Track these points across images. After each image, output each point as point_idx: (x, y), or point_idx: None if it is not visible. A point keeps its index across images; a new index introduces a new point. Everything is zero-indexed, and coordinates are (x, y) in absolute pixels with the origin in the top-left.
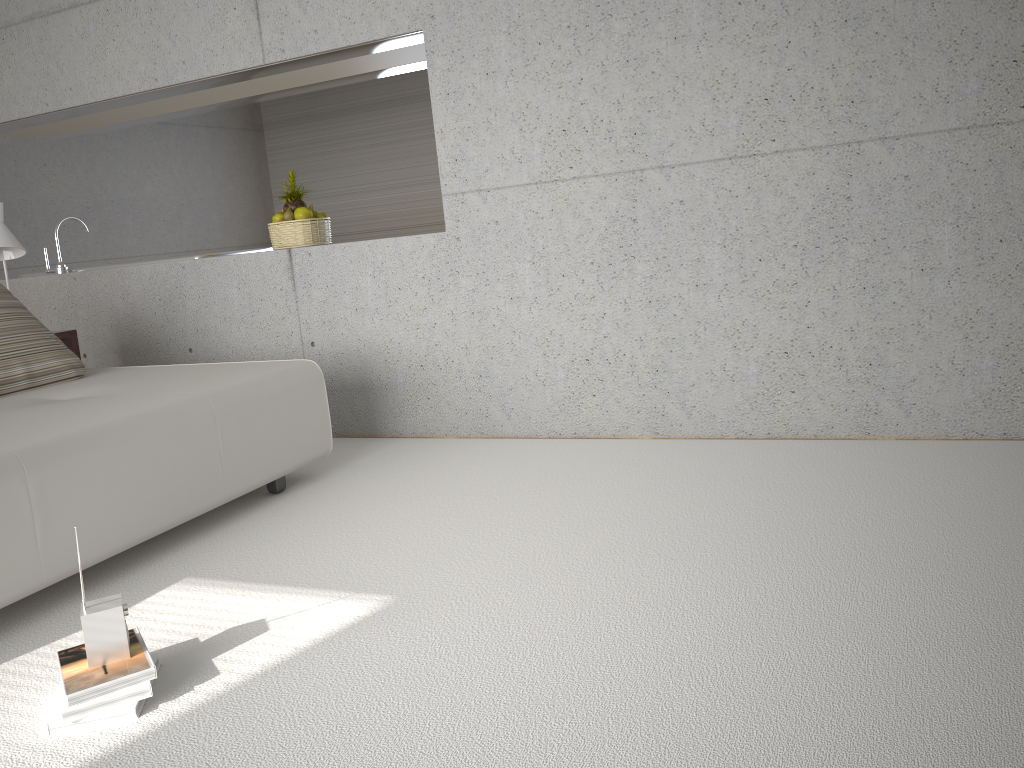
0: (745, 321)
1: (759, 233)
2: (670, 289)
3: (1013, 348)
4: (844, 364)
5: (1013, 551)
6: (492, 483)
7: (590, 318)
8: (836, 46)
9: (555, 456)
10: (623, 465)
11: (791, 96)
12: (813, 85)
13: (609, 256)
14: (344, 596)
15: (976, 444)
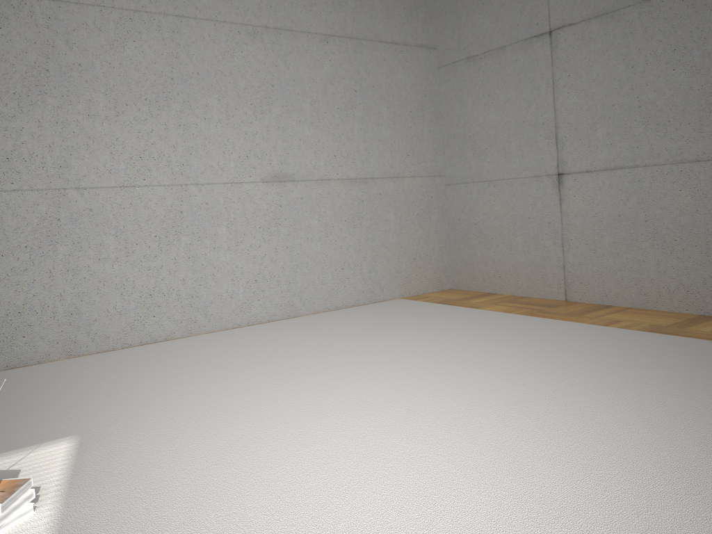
0: (128, 278)
1: (136, 229)
2: (82, 262)
3: (250, 283)
4: (180, 298)
5: (312, 348)
6: (2, 395)
7: (23, 283)
8: (175, 136)
9: (17, 377)
10: (79, 369)
11: (154, 157)
12: (164, 153)
13: (39, 242)
14: (36, 446)
15: (241, 328)
